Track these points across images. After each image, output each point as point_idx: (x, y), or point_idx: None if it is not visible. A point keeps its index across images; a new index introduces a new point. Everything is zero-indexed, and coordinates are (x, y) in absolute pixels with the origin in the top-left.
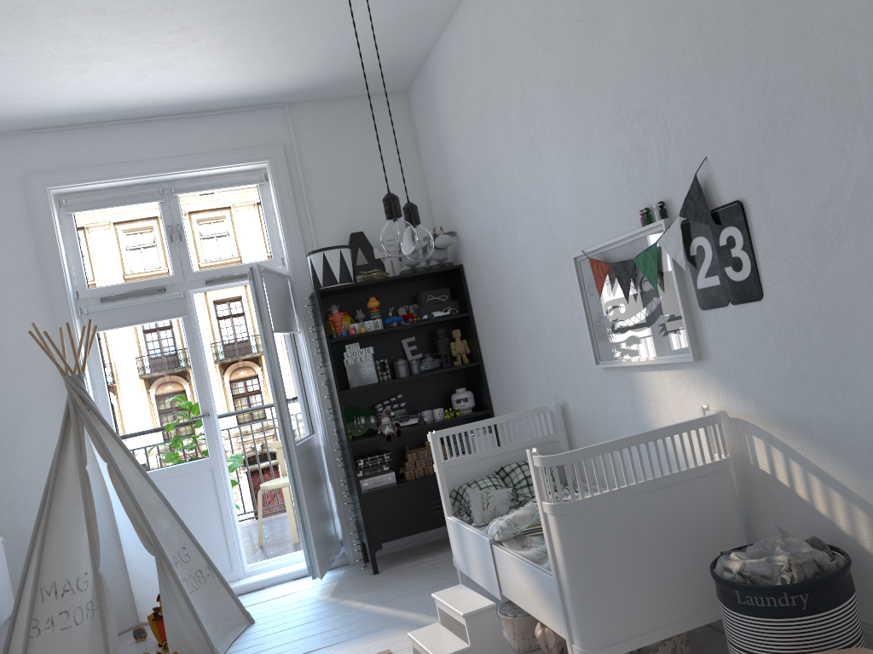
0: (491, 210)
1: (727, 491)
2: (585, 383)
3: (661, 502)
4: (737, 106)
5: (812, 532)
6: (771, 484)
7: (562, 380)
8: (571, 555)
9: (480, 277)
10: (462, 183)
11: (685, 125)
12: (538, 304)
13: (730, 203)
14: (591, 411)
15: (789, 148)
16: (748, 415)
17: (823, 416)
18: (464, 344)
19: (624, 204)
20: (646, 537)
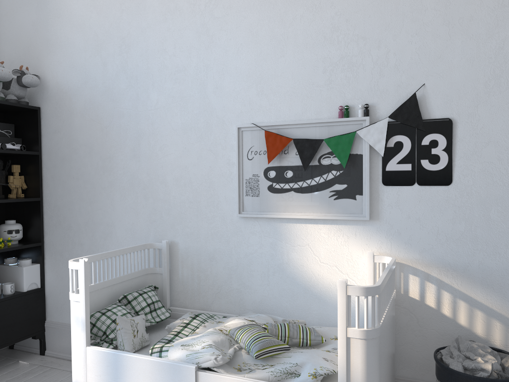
0: (113, 69)
1: (394, 312)
2: (210, 227)
3: (388, 323)
4: (467, 58)
5: (449, 337)
6: (418, 306)
7: (175, 223)
8: (373, 374)
9: (69, 123)
10: (70, 36)
11: (409, 58)
12: (161, 158)
13: (442, 118)
14: (210, 250)
15: (507, 95)
16: (408, 260)
17: (483, 263)
18: (21, 180)
19: (316, 98)
20: (386, 351)
